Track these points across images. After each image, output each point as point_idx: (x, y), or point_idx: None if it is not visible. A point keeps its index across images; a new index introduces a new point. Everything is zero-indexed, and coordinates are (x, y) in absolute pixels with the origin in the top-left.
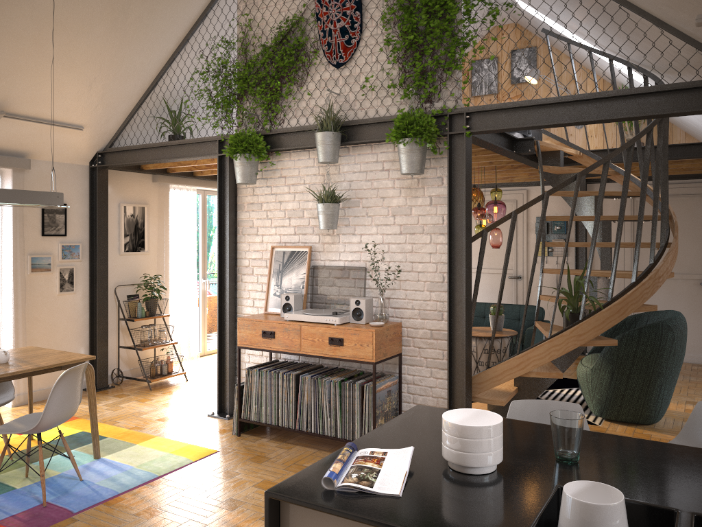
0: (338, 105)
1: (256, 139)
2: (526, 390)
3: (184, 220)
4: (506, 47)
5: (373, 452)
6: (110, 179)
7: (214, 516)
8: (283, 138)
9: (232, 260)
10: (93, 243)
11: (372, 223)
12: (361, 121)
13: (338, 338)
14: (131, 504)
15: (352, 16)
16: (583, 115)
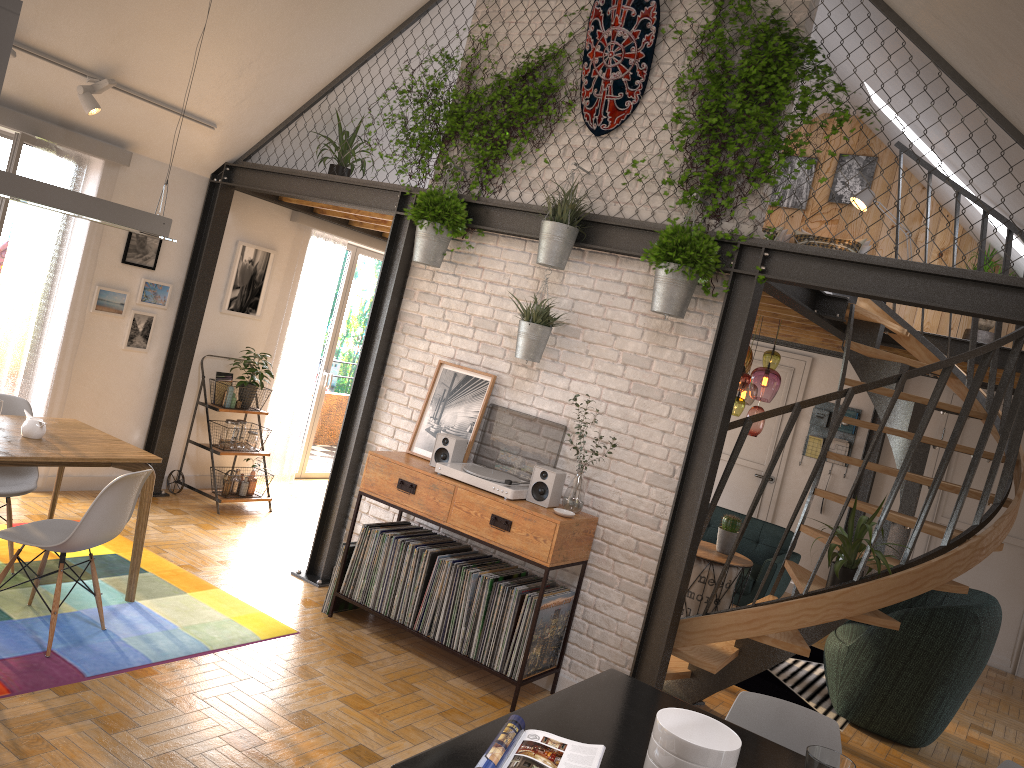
0: (583, 187)
1: (455, 206)
2: (750, 656)
3: (319, 284)
4: (835, 148)
5: (547, 739)
6: (234, 204)
7: (278, 732)
8: (494, 213)
9: (379, 365)
10: (188, 289)
11: (591, 367)
12: (612, 219)
13: (505, 519)
14: (166, 683)
15: (636, 67)
16: (933, 296)
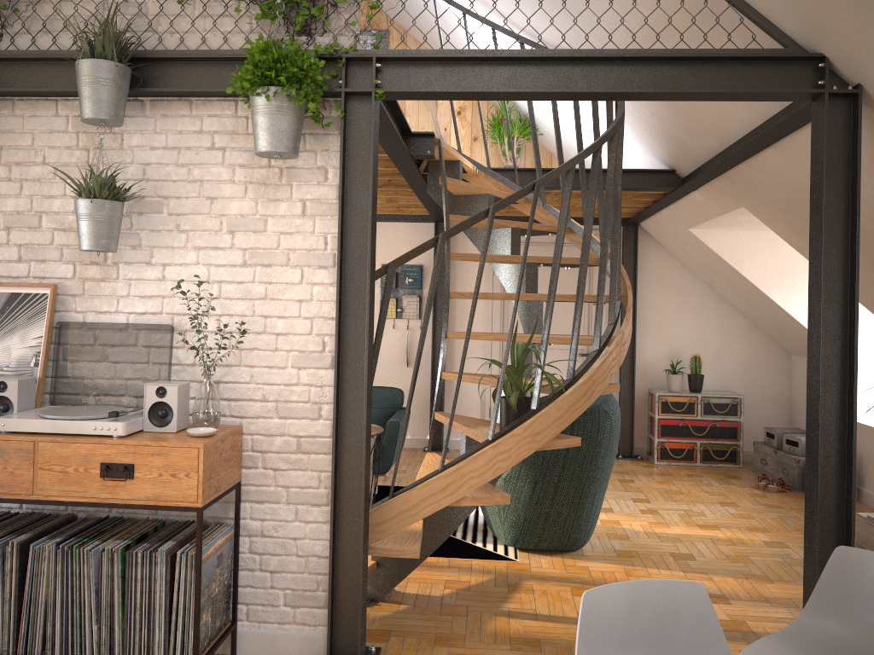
0: (123, 20)
1: None
2: (436, 523)
3: None
4: None
5: None
6: None
7: None
8: None
9: None
10: None
11: (188, 244)
12: (172, 53)
13: (122, 464)
14: None
15: None
16: (567, 83)
